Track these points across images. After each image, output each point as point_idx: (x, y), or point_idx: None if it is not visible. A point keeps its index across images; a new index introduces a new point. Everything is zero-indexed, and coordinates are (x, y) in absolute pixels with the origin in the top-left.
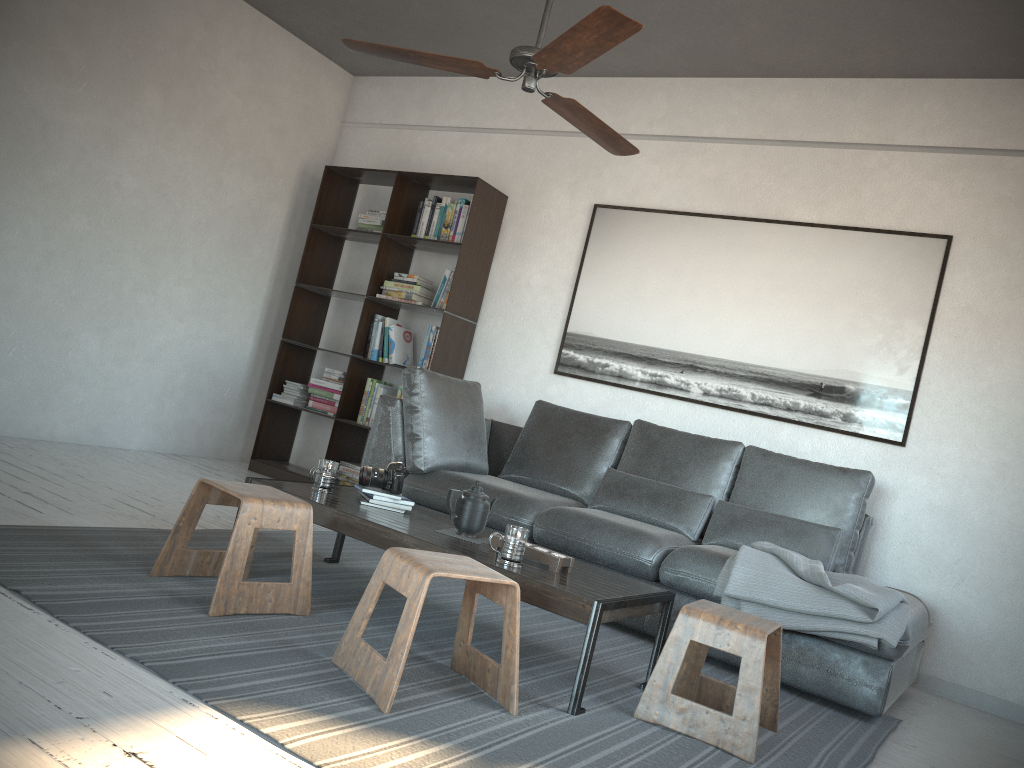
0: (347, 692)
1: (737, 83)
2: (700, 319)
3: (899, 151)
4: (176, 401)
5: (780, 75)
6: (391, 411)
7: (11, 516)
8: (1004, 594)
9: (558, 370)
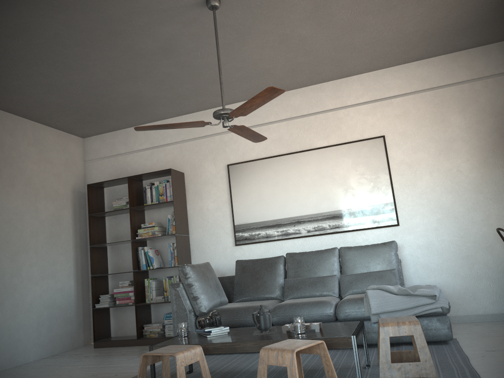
0: None
1: None
2: (294, 200)
3: (350, 107)
4: (46, 327)
5: (290, 89)
6: (179, 290)
7: None
8: (460, 271)
9: (237, 243)
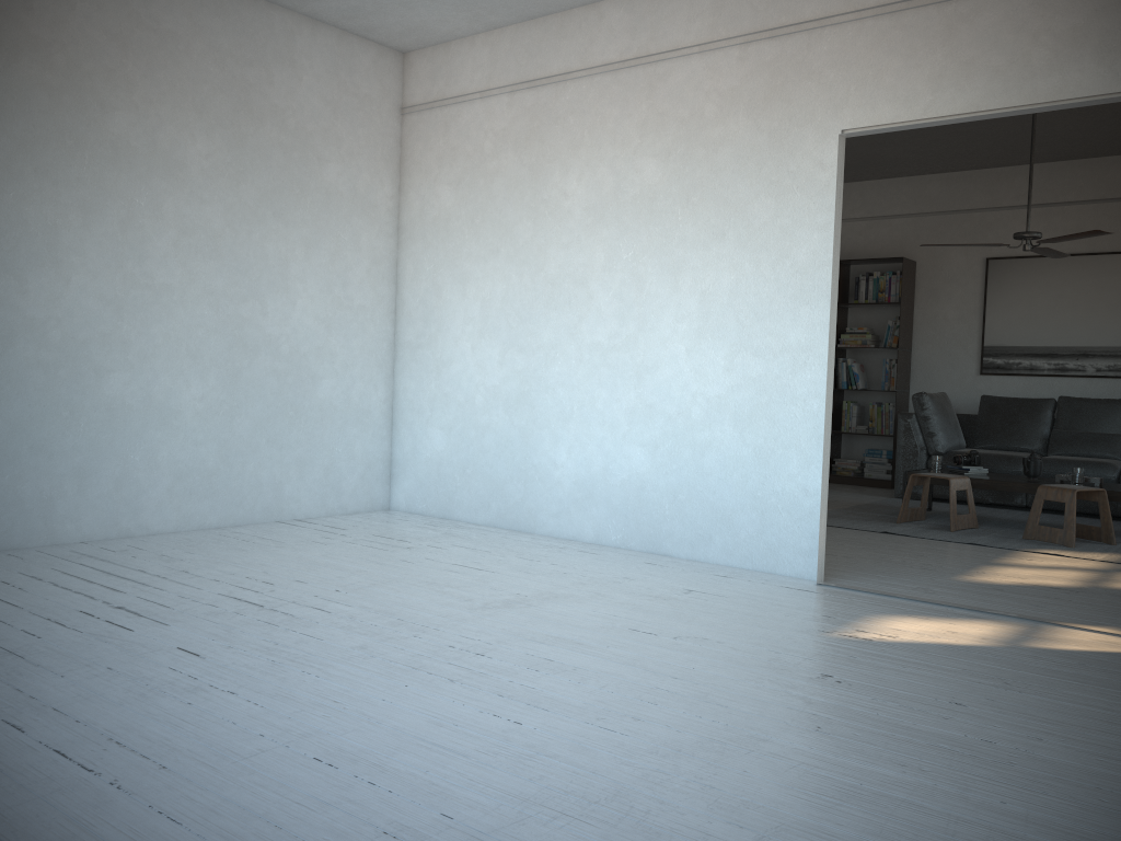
0: (1048, 544)
1: (1078, 163)
2: (1083, 323)
3: None
4: None
5: (1110, 155)
6: (910, 421)
7: None
8: None
9: (982, 372)
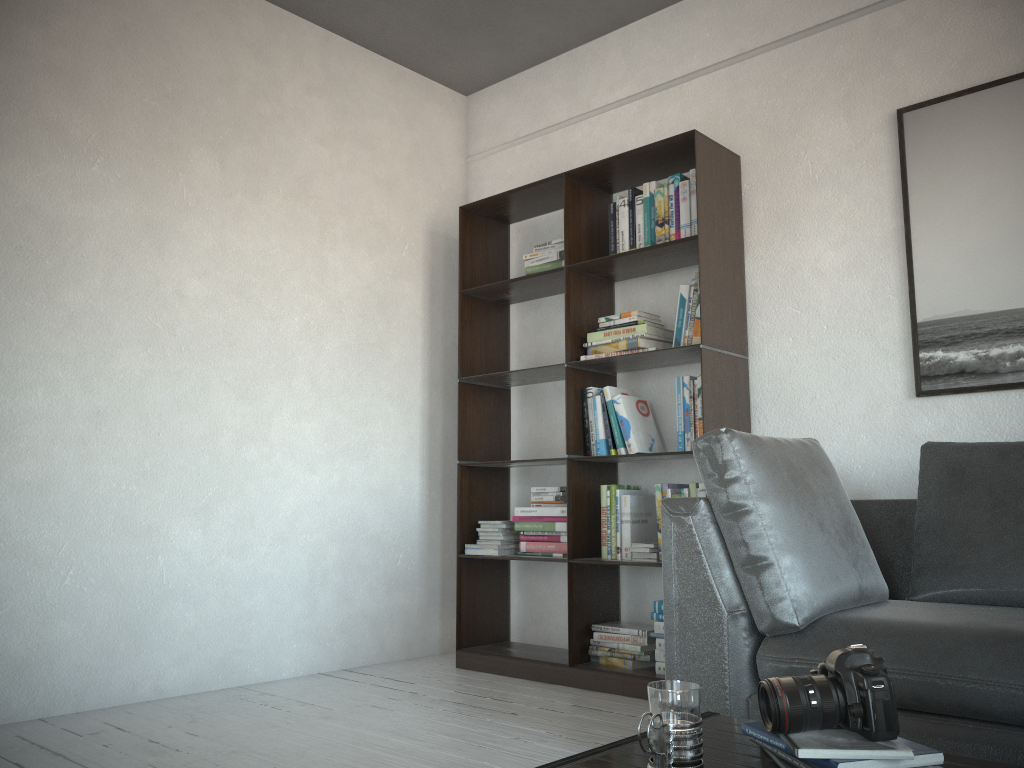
0: None
1: None
2: None
3: None
4: (332, 590)
5: None
6: (693, 524)
7: None
8: None
9: (923, 389)
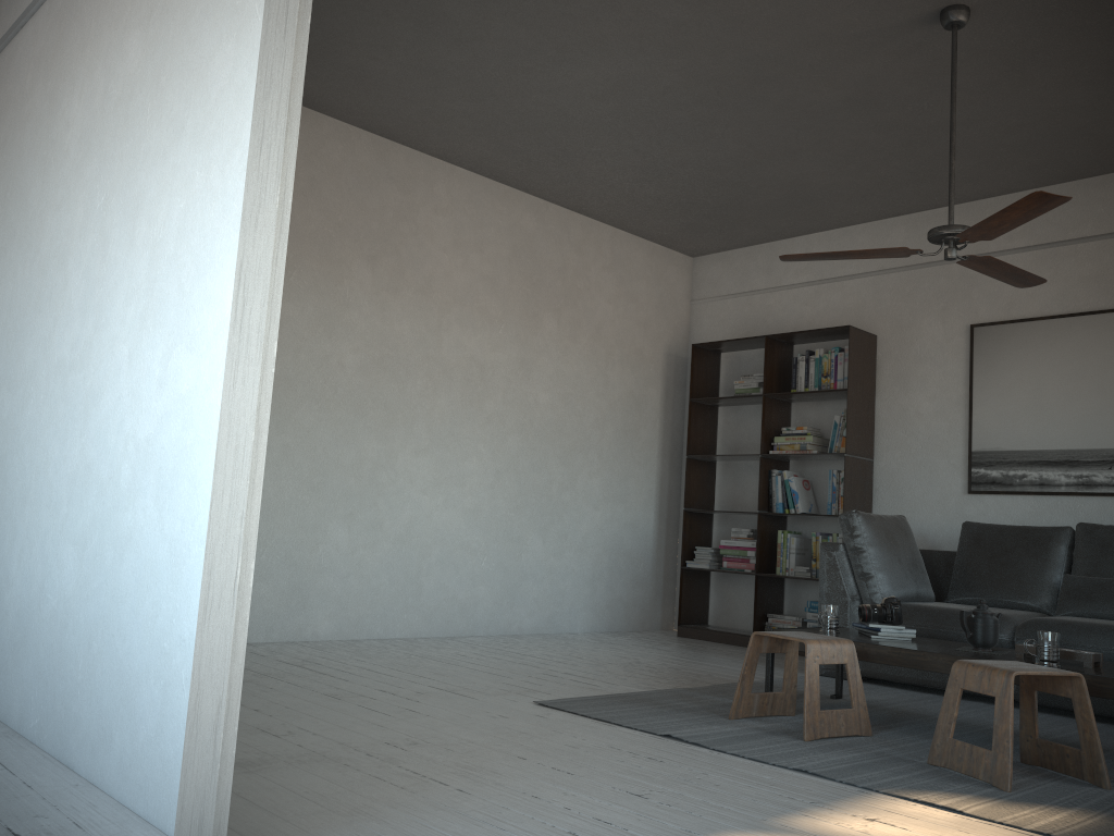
0: (964, 781)
1: (1094, 182)
2: None
3: None
4: (604, 582)
5: None
6: (836, 555)
7: (584, 690)
8: None
9: (972, 489)
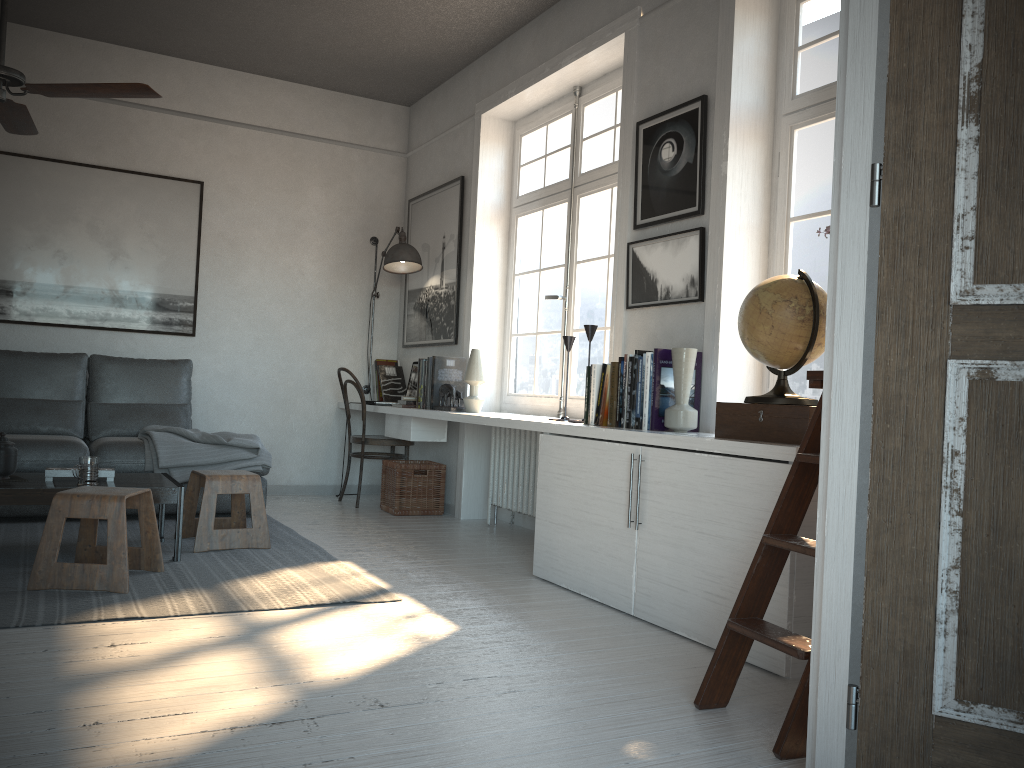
0: (85, 595)
1: None
2: (3, 248)
3: (154, 111)
4: None
5: (39, 27)
6: None
7: None
8: (270, 421)
9: None
